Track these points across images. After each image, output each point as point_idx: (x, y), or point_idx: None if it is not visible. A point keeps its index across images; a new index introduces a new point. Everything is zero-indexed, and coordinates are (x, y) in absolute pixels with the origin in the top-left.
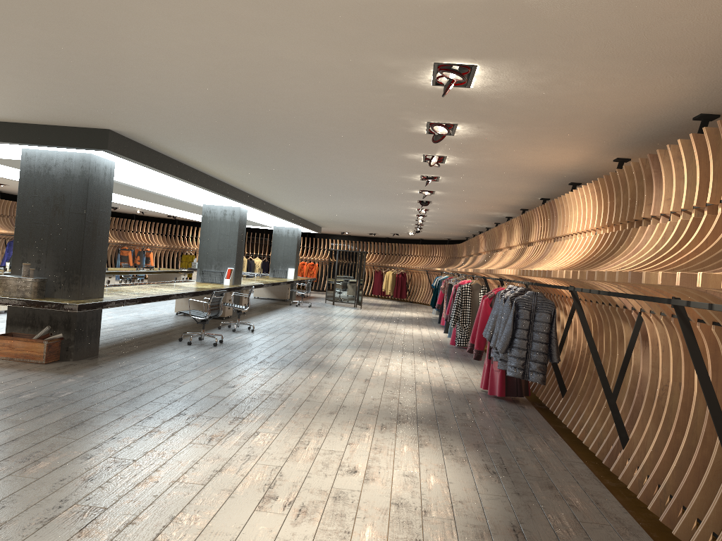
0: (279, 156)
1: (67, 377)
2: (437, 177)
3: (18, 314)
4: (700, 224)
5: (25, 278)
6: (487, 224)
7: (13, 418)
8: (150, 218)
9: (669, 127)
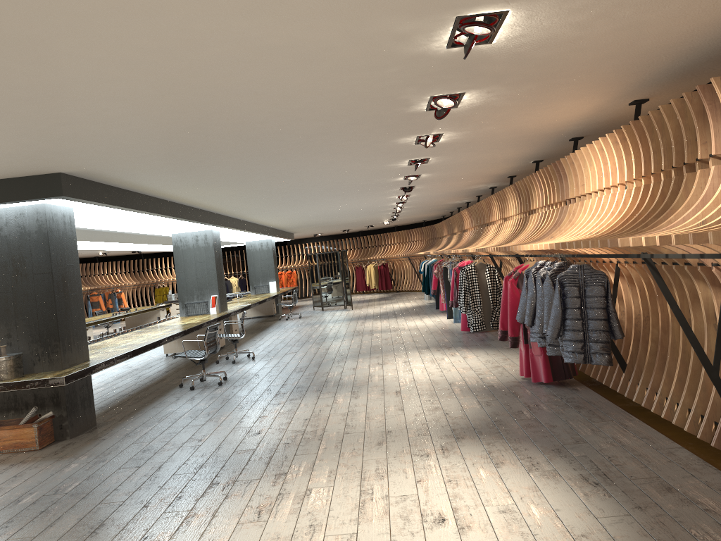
0: (255, 167)
1: (69, 462)
2: (427, 158)
3: None
4: None
5: None
6: (468, 198)
7: (18, 536)
8: (113, 257)
9: (709, 51)
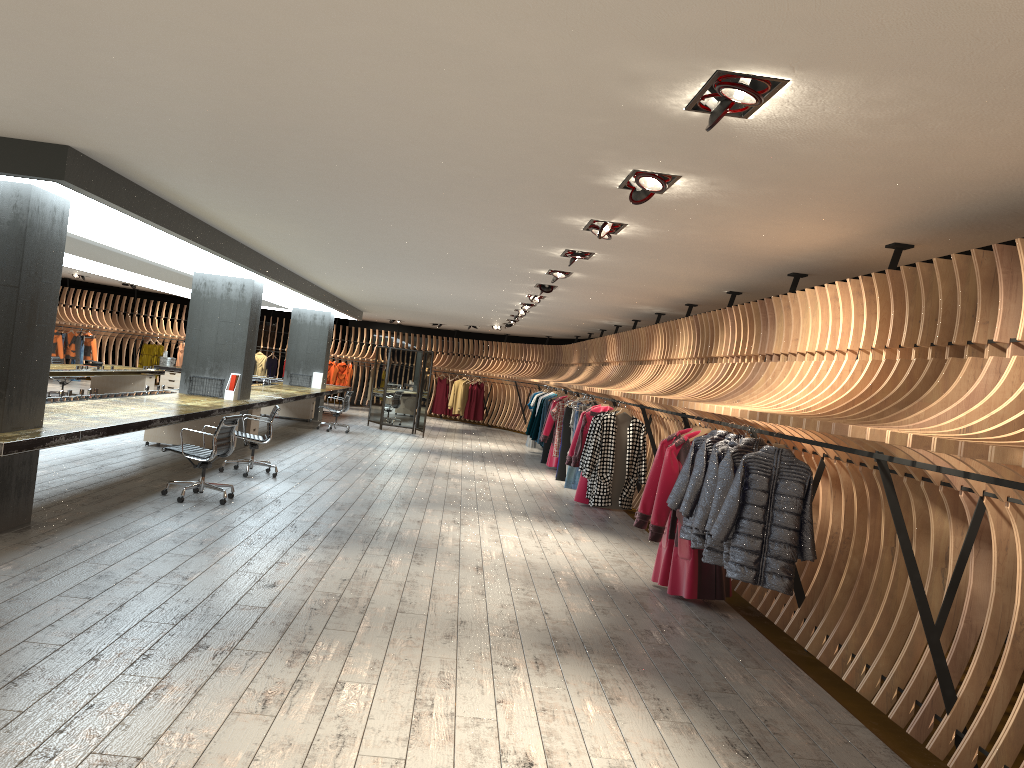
0: (350, 207)
1: None
2: (590, 253)
3: None
4: None
5: None
6: (620, 320)
7: None
8: (91, 285)
9: (1017, 202)
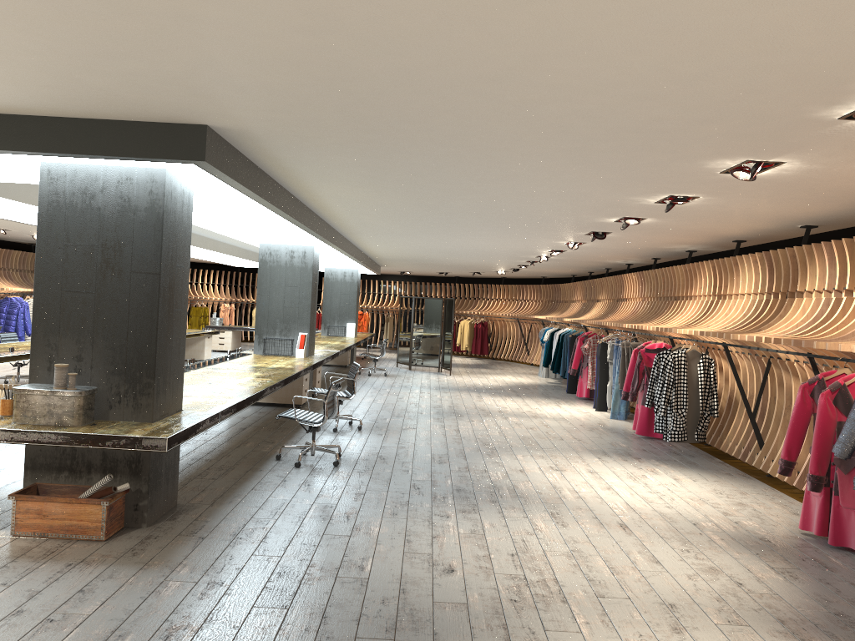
0: (469, 168)
1: (162, 575)
2: (692, 197)
3: (46, 451)
4: None
5: (61, 391)
6: (637, 259)
7: None
8: None
9: None
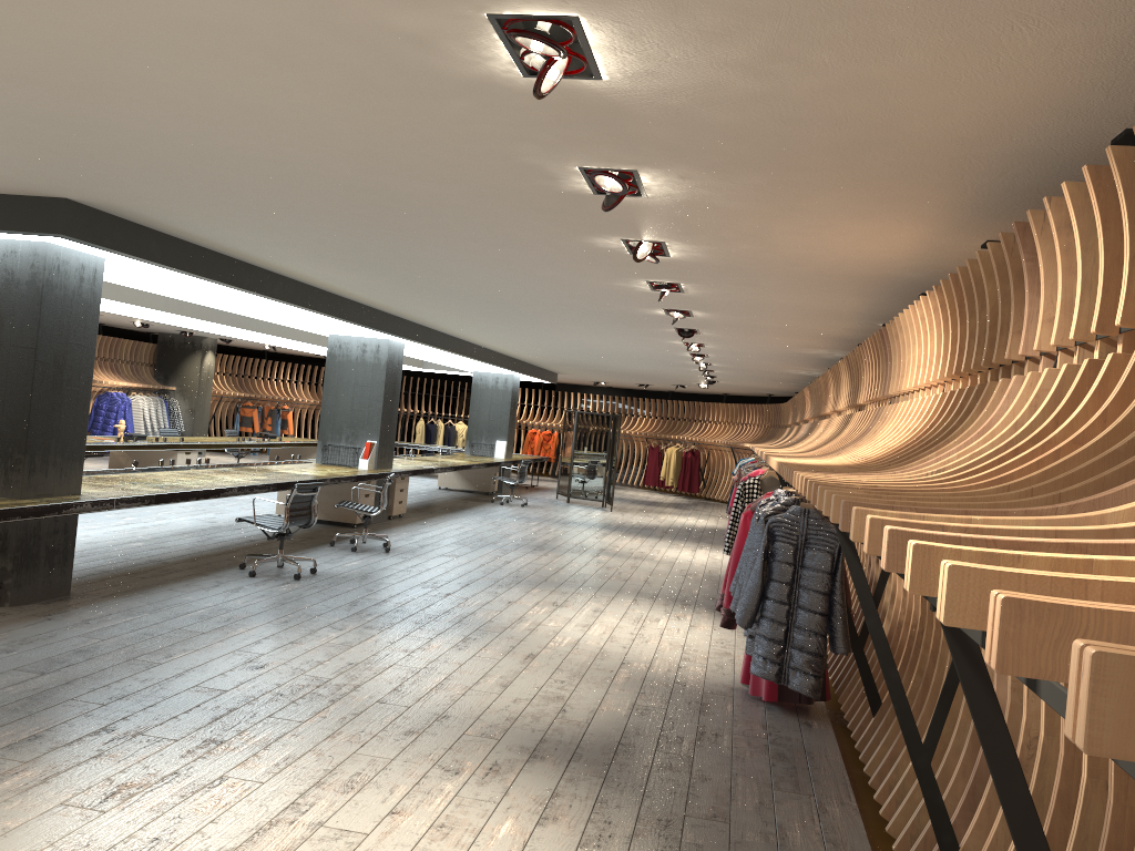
0: (381, 245)
1: None
2: (677, 284)
3: None
4: (1099, 375)
5: None
6: (817, 370)
7: None
8: (300, 357)
9: (1067, 165)
